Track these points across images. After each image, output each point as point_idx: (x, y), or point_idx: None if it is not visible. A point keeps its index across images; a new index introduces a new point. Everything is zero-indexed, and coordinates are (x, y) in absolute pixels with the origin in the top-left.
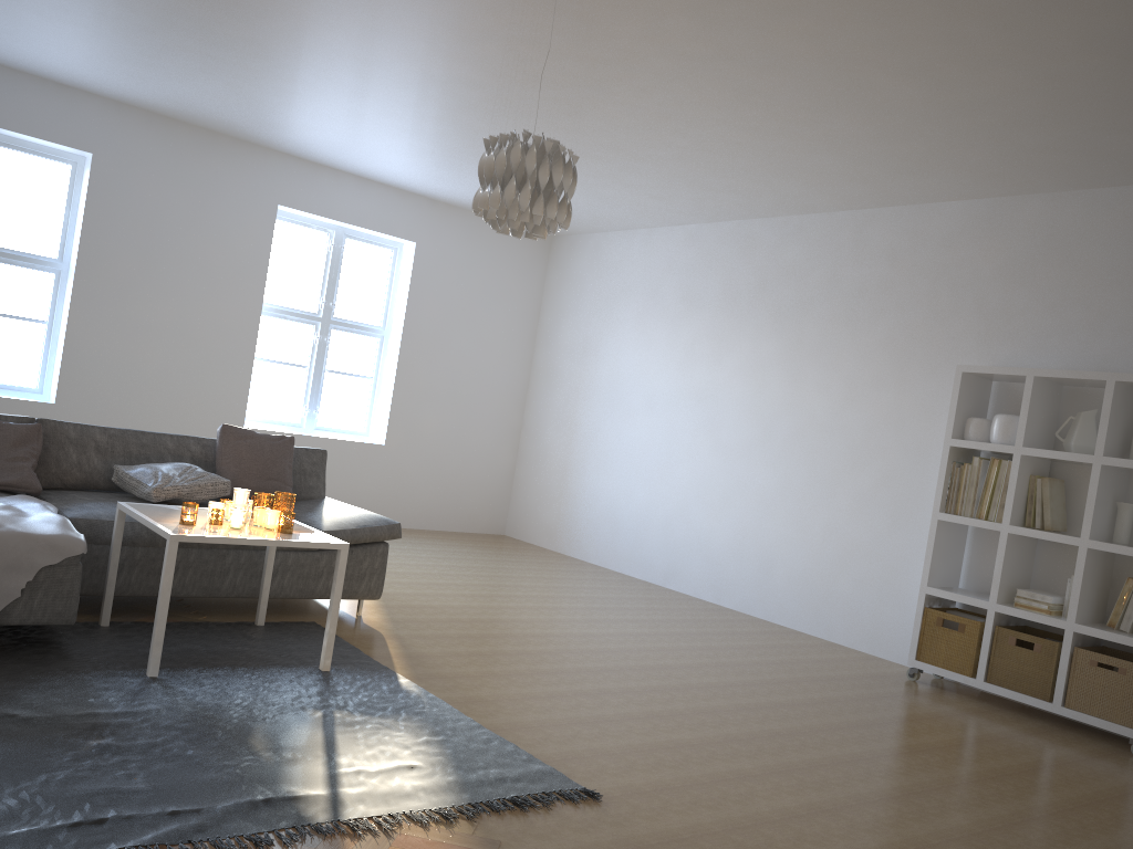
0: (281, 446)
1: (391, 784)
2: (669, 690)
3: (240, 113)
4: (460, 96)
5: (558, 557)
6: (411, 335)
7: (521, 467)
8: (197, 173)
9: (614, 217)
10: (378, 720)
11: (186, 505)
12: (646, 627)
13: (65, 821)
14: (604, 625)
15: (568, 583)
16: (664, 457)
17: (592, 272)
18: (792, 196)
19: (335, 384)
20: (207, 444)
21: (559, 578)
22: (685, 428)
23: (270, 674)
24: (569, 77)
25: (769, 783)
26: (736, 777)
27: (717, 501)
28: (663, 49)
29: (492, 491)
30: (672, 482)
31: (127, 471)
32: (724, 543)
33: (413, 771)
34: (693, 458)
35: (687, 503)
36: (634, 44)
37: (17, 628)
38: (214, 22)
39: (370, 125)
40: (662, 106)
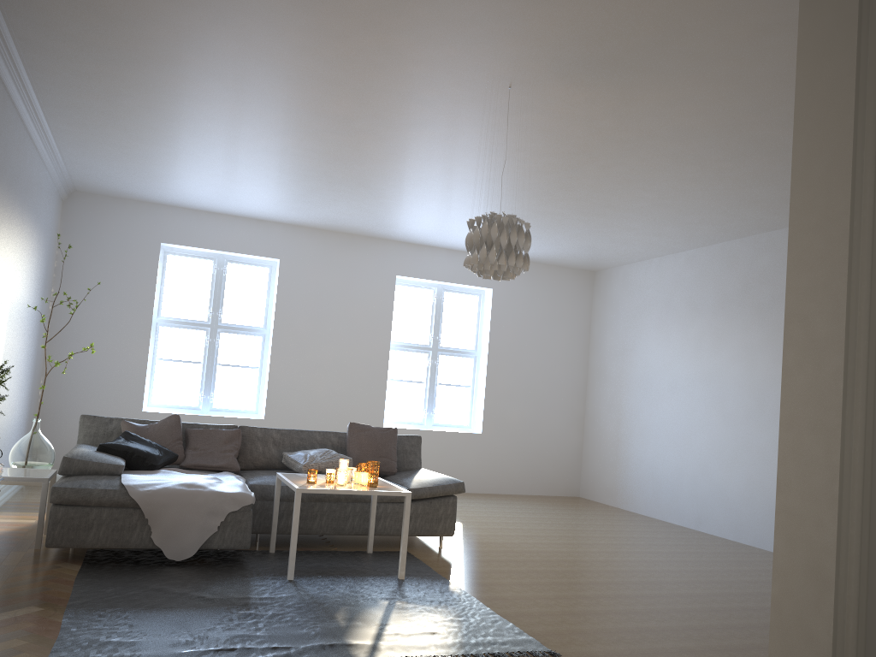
0: (388, 434)
1: (415, 641)
2: (657, 597)
3: (363, 220)
4: (490, 189)
5: (615, 511)
6: (494, 353)
7: (587, 444)
8: (343, 262)
9: (631, 252)
10: (424, 607)
11: (309, 471)
12: (663, 556)
13: (213, 648)
14: (628, 555)
15: (613, 527)
16: (687, 427)
17: (623, 294)
18: (753, 219)
19: (445, 392)
20: (341, 436)
21: (608, 525)
22: (700, 404)
23: (364, 580)
24: (553, 167)
25: (703, 656)
26: (677, 651)
27: (729, 459)
28: (605, 139)
29: (566, 463)
30: (694, 447)
31: (290, 455)
32: (737, 492)
33: (433, 635)
34: (708, 426)
35: (707, 462)
36: (585, 140)
37: (220, 553)
38: (330, 171)
39: (442, 216)
40: (624, 174)
